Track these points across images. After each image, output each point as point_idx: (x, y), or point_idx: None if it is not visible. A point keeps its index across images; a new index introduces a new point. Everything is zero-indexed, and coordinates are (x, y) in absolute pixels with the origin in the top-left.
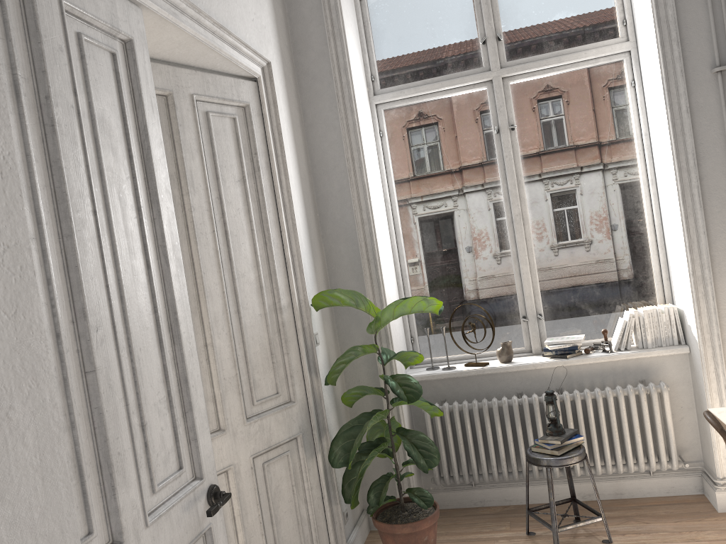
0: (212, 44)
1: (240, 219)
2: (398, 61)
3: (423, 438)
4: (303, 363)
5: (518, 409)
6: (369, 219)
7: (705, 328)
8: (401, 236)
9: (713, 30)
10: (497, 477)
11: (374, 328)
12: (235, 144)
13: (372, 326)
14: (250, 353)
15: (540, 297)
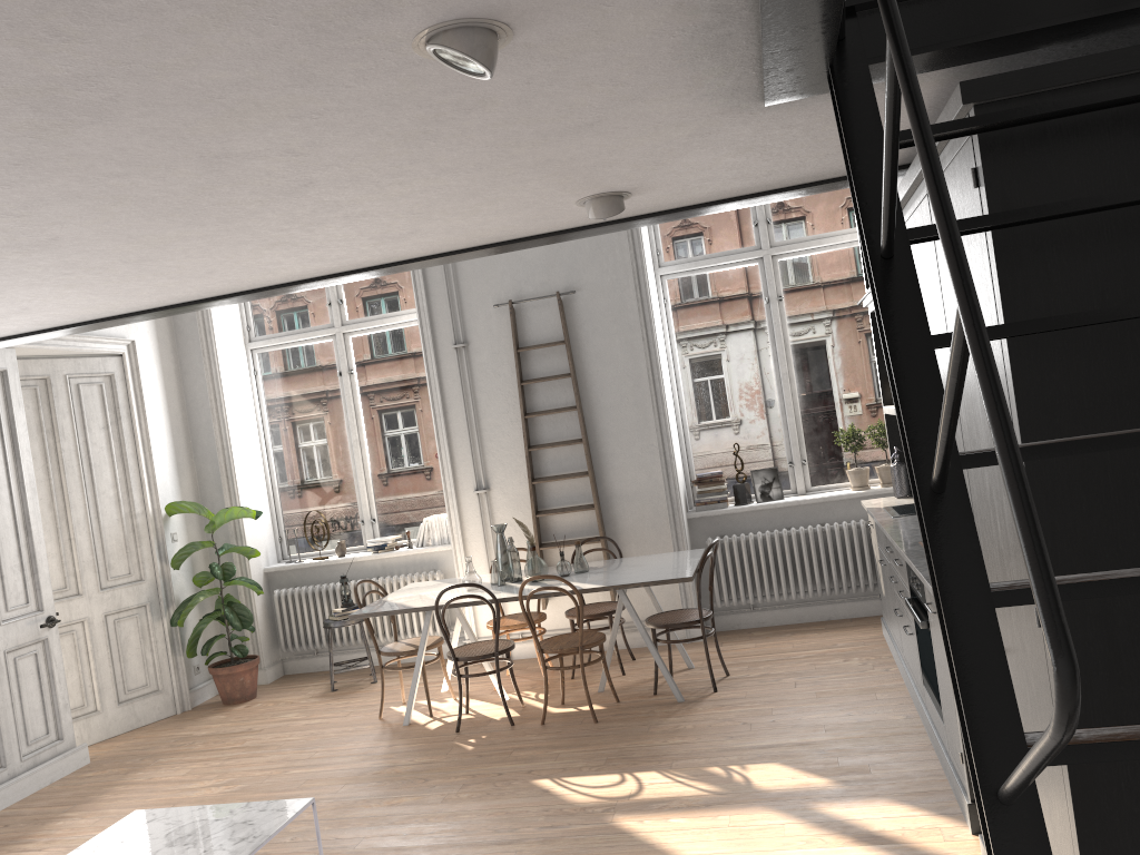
0: (73, 348)
1: (103, 454)
2: (269, 315)
3: (243, 607)
4: (154, 553)
5: (339, 591)
6: (228, 445)
7: (454, 529)
8: (272, 455)
9: (450, 319)
10: (325, 645)
11: (211, 529)
12: (101, 403)
13: (209, 528)
14: (107, 545)
15: (374, 505)
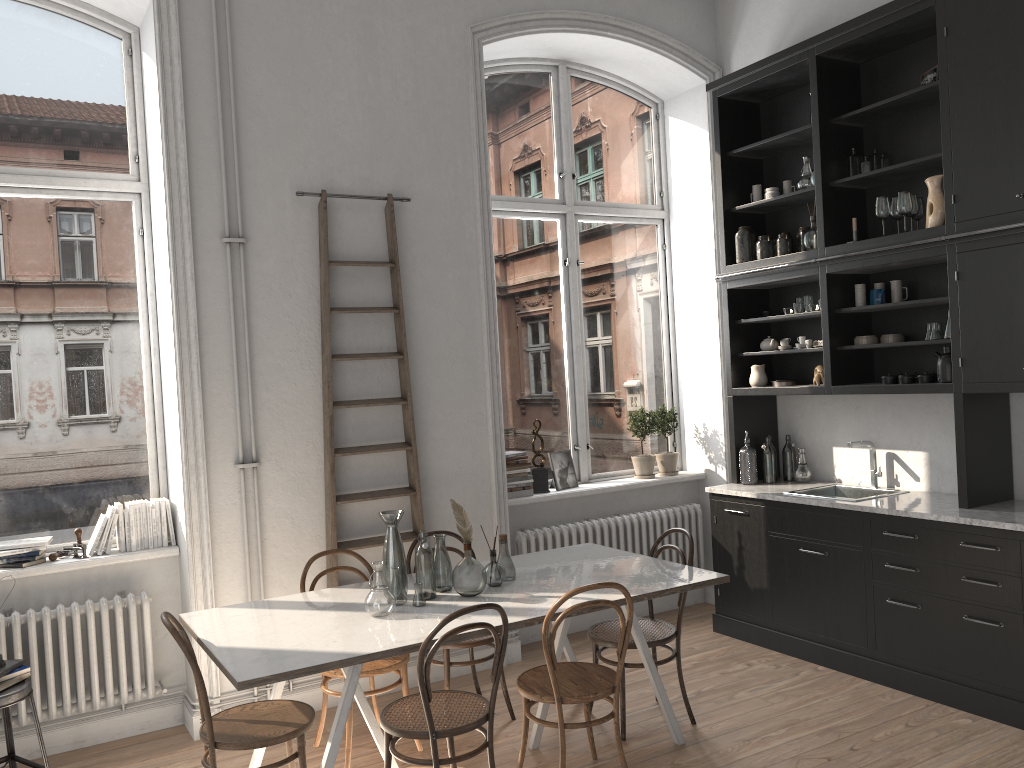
0: None
1: None
2: None
3: None
4: None
5: None
6: None
7: (196, 524)
8: None
9: (225, 197)
10: None
11: None
12: None
13: None
14: None
15: None
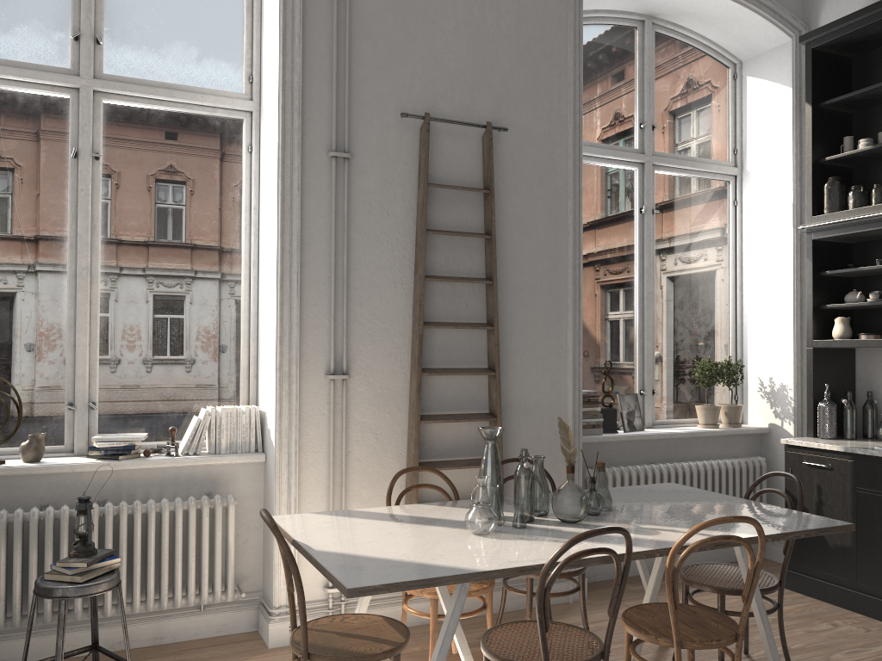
0: None
1: None
2: None
3: None
4: None
5: (38, 525)
6: None
7: (285, 431)
8: None
9: (335, 112)
10: None
11: None
12: None
13: None
14: None
15: (98, 381)
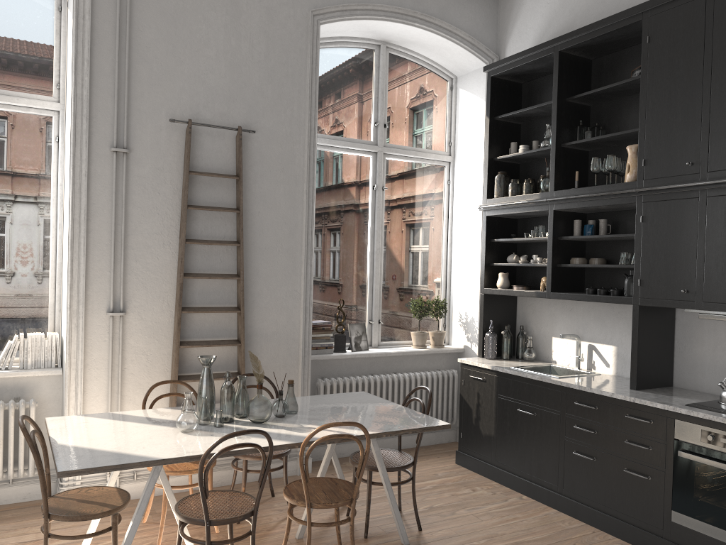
0: None
1: None
2: None
3: None
4: None
5: None
6: None
7: (73, 353)
8: None
9: (116, 118)
10: None
11: None
12: None
13: None
14: None
15: None
